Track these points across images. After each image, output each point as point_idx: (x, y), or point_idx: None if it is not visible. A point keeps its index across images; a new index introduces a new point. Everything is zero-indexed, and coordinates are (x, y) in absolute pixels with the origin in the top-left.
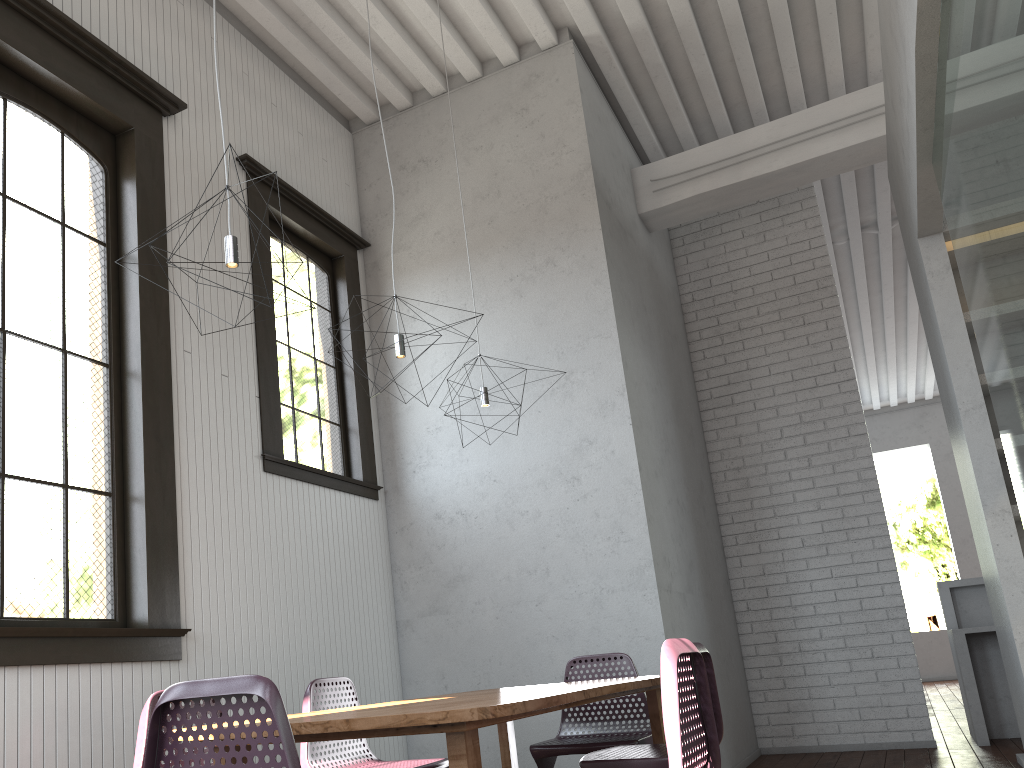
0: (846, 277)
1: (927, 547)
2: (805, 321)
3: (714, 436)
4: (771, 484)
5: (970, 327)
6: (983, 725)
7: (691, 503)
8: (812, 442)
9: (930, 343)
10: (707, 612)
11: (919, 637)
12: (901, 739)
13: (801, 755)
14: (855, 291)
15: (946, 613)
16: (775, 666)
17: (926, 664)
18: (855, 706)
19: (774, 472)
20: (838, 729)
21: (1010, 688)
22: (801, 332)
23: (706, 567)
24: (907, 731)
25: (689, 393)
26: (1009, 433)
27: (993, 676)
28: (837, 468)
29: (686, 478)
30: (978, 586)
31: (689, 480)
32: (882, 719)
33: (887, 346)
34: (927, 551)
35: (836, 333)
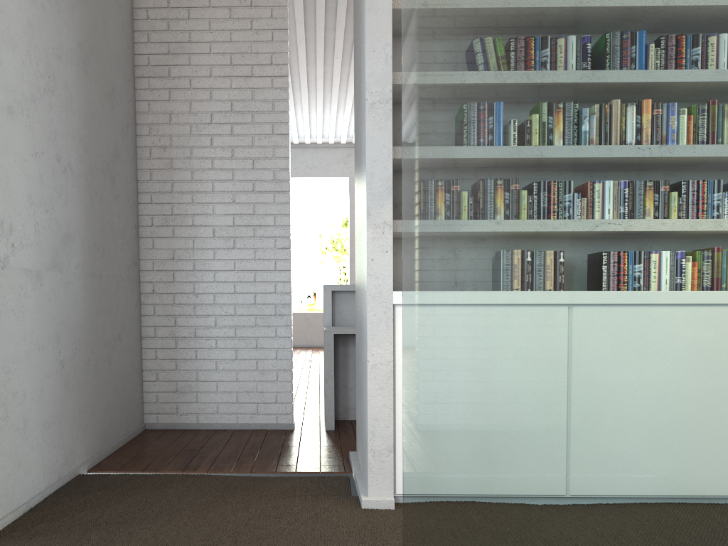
0: (310, 4)
1: (337, 253)
2: (253, 3)
3: (146, 108)
4: (194, 169)
5: (395, 19)
6: (333, 413)
7: (89, 168)
8: (239, 133)
9: (356, 35)
10: (88, 294)
11: (316, 316)
12: (267, 421)
13: (179, 433)
14: (315, 23)
15: (325, 312)
16: (171, 349)
17: (317, 335)
18: (234, 390)
19: (199, 158)
20: (217, 410)
21: (357, 394)
22: (247, 14)
23: (100, 244)
24: (273, 414)
25: (120, 49)
26: (415, 105)
27: (349, 369)
28: (257, 164)
29: (86, 138)
30: (354, 292)
31: (92, 142)
32: (255, 403)
33: (333, 87)
34: (336, 256)
35: (279, 24)
